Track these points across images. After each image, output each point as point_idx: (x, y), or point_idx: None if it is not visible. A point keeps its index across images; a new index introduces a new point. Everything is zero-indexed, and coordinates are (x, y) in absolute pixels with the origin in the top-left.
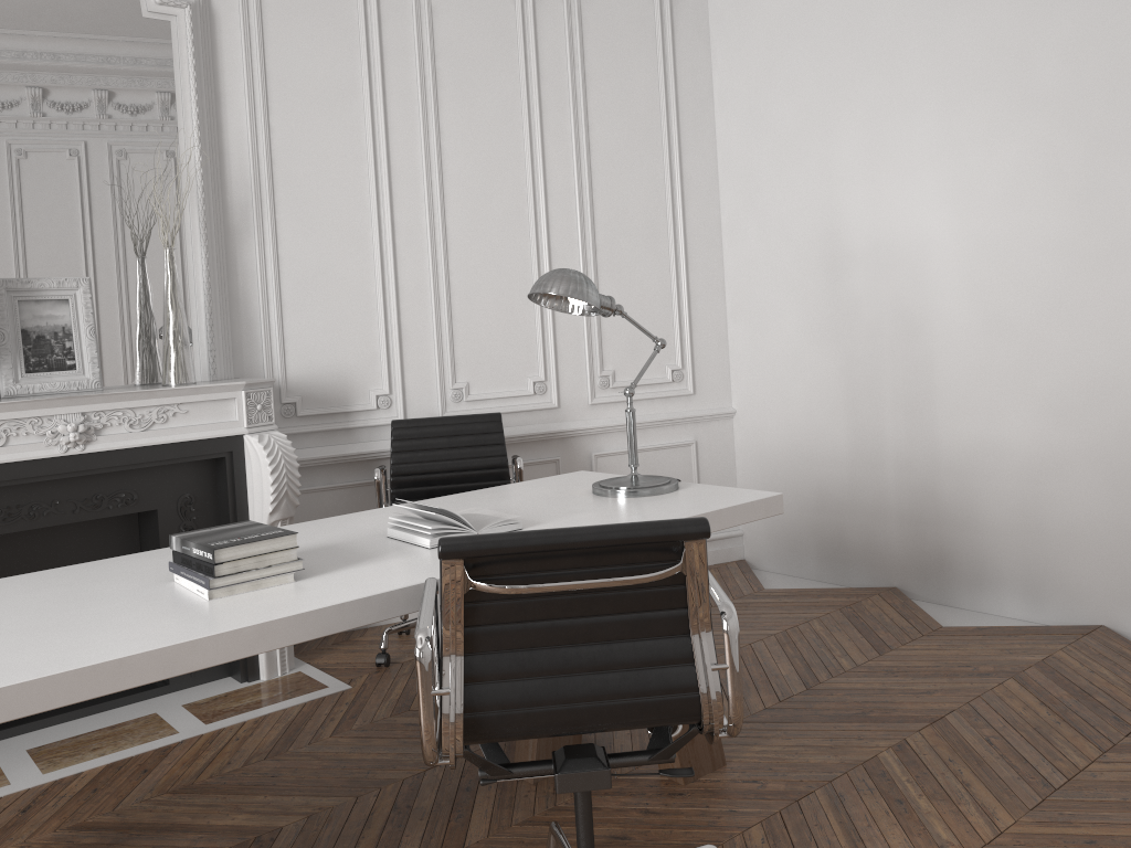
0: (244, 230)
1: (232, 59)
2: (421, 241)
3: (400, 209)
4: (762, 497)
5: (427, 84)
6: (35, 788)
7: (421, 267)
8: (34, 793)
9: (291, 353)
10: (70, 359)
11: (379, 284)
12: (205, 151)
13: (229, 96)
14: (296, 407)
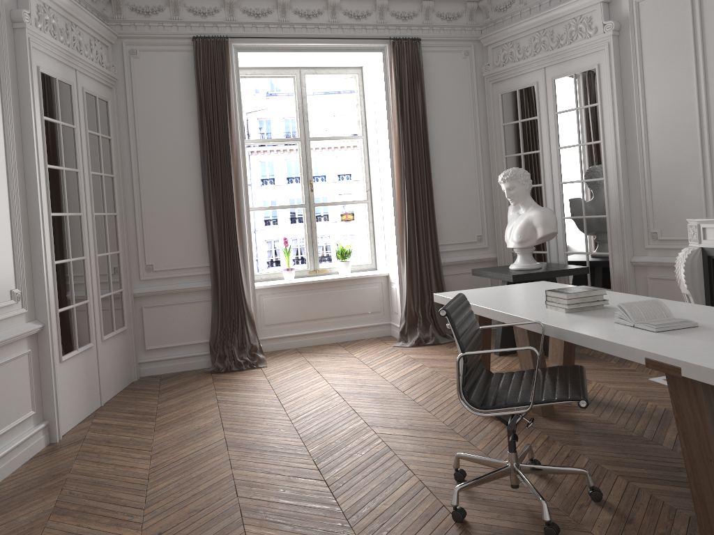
0: None
1: None
2: None
3: None
4: None
5: None
6: None
7: None
8: None
9: None
10: None
11: None
12: None
13: None
14: None
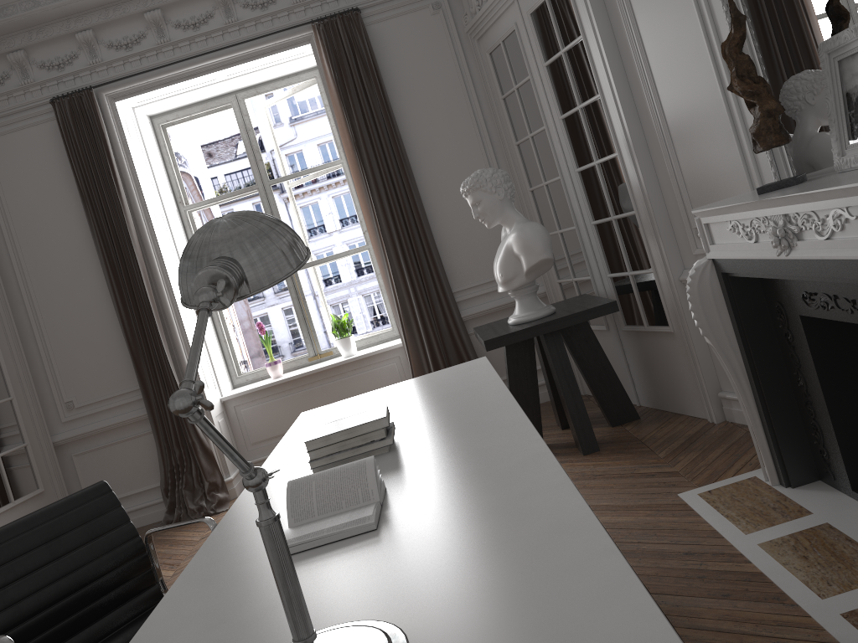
0: None
1: None
2: None
3: None
4: None
5: None
6: (728, 548)
7: None
8: (719, 550)
9: None
10: None
11: None
12: None
13: None
14: None
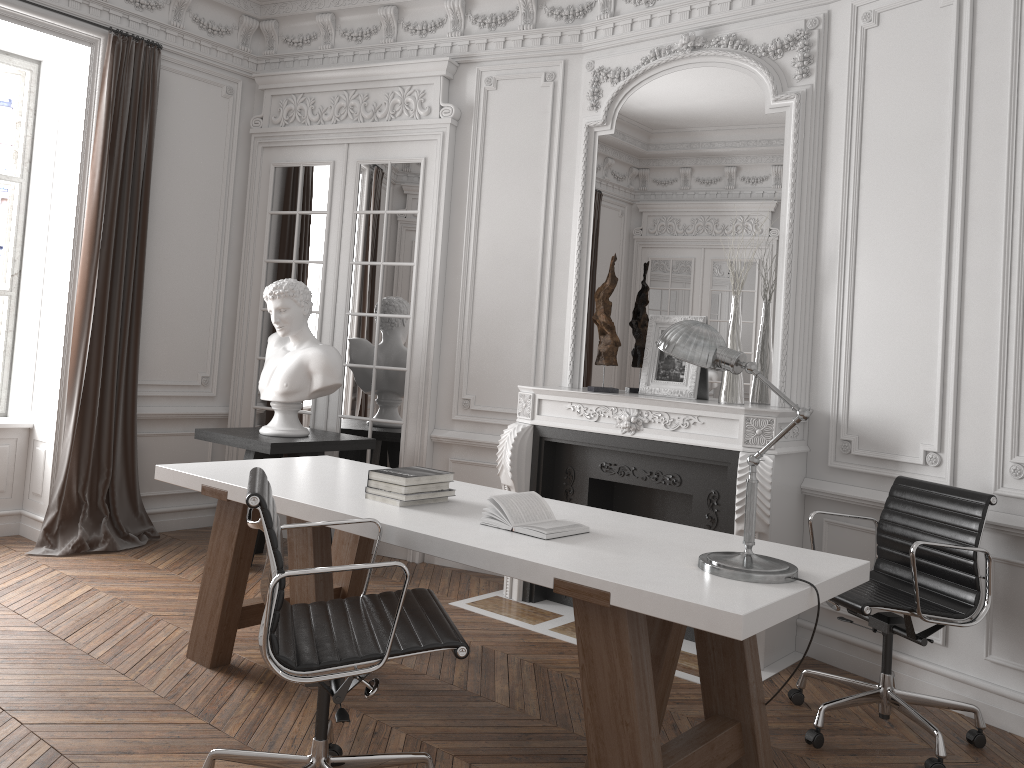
0: (830, 279)
1: (837, 129)
2: (993, 288)
3: (973, 253)
4: (710, 605)
5: (1021, 110)
6: (530, 631)
7: (990, 318)
8: (525, 632)
9: (854, 394)
10: (680, 374)
11: (939, 334)
12: (801, 214)
13: (831, 163)
14: (850, 446)
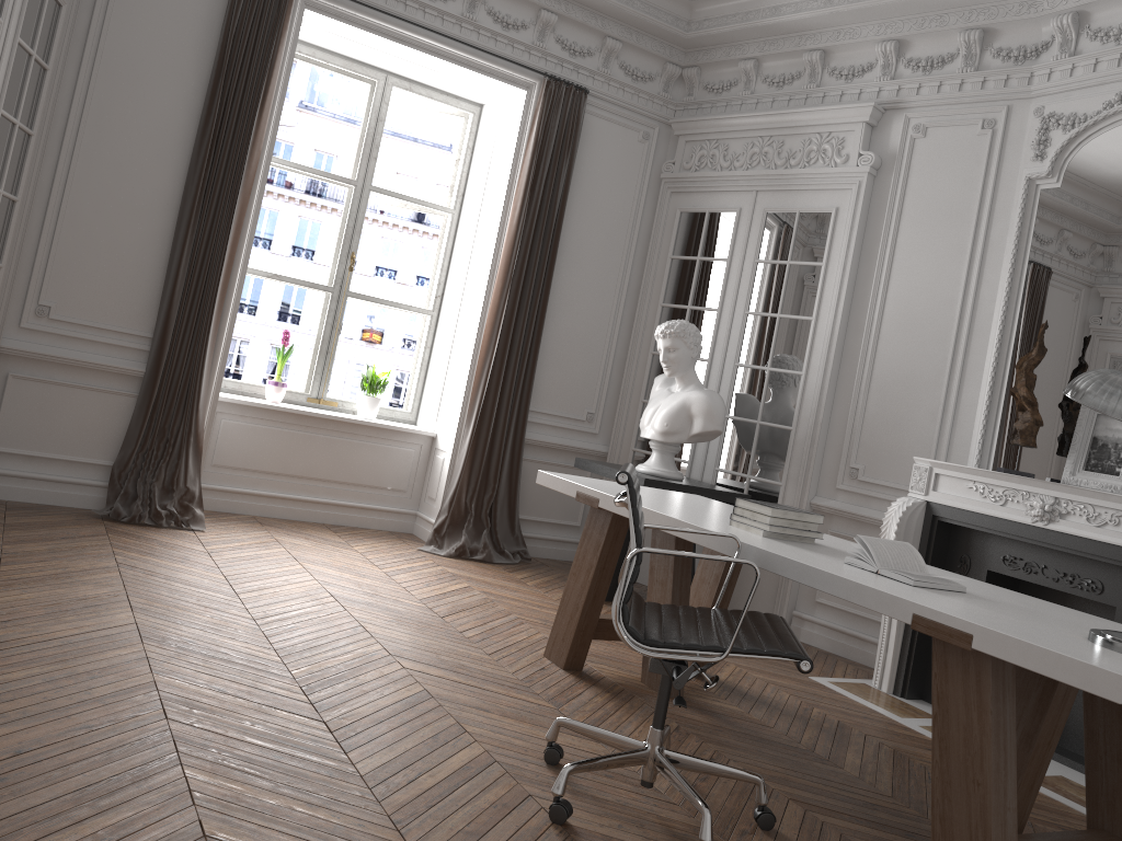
0: None
1: None
2: None
3: None
4: (1086, 661)
5: None
6: (896, 722)
7: None
8: (890, 721)
9: None
10: (1117, 466)
11: None
12: None
13: None
14: None
